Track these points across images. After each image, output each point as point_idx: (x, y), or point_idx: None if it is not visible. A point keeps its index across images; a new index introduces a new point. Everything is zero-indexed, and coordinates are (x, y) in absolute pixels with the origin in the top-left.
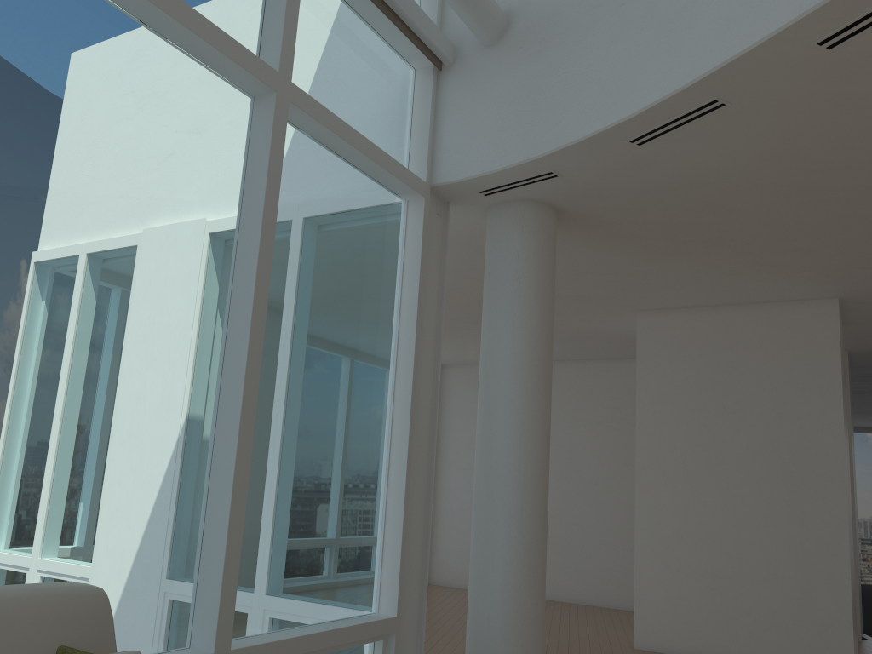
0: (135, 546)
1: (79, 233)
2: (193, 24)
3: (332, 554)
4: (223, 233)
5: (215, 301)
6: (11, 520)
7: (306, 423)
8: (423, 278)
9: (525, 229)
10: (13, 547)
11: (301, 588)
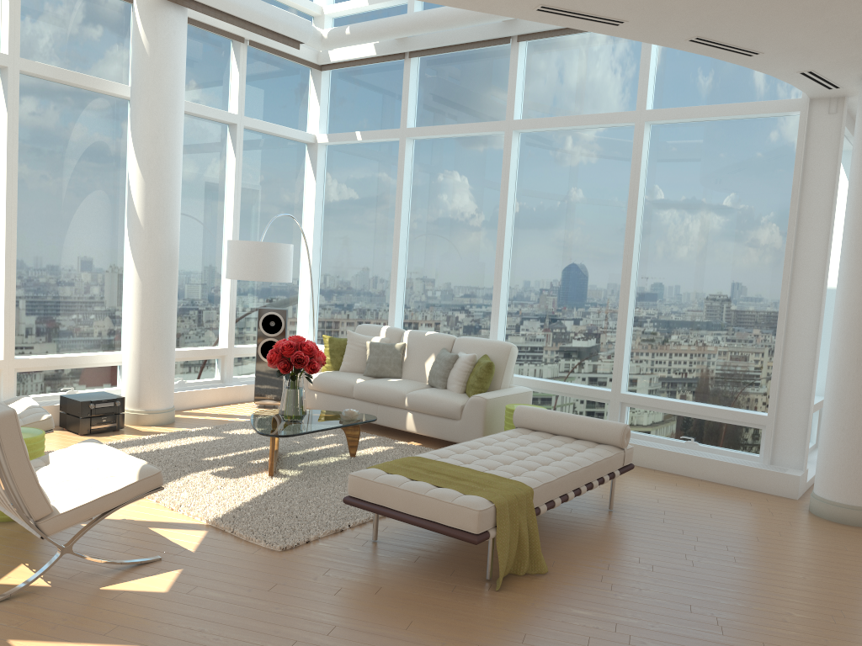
0: (587, 342)
1: (556, 226)
2: (582, 121)
3: (719, 367)
4: (624, 202)
5: (621, 236)
6: (541, 327)
7: (691, 290)
8: (799, 175)
9: (859, 106)
10: (542, 336)
11: (690, 381)
